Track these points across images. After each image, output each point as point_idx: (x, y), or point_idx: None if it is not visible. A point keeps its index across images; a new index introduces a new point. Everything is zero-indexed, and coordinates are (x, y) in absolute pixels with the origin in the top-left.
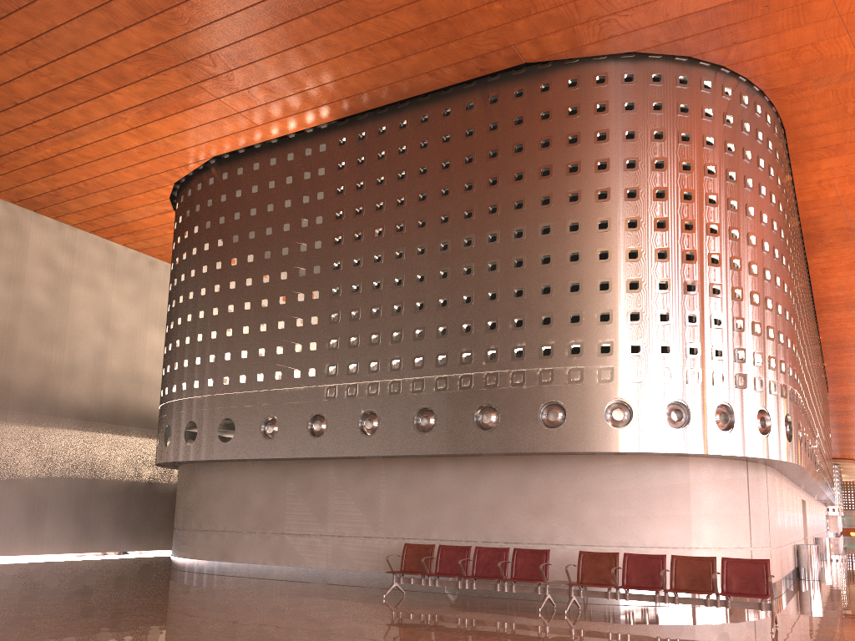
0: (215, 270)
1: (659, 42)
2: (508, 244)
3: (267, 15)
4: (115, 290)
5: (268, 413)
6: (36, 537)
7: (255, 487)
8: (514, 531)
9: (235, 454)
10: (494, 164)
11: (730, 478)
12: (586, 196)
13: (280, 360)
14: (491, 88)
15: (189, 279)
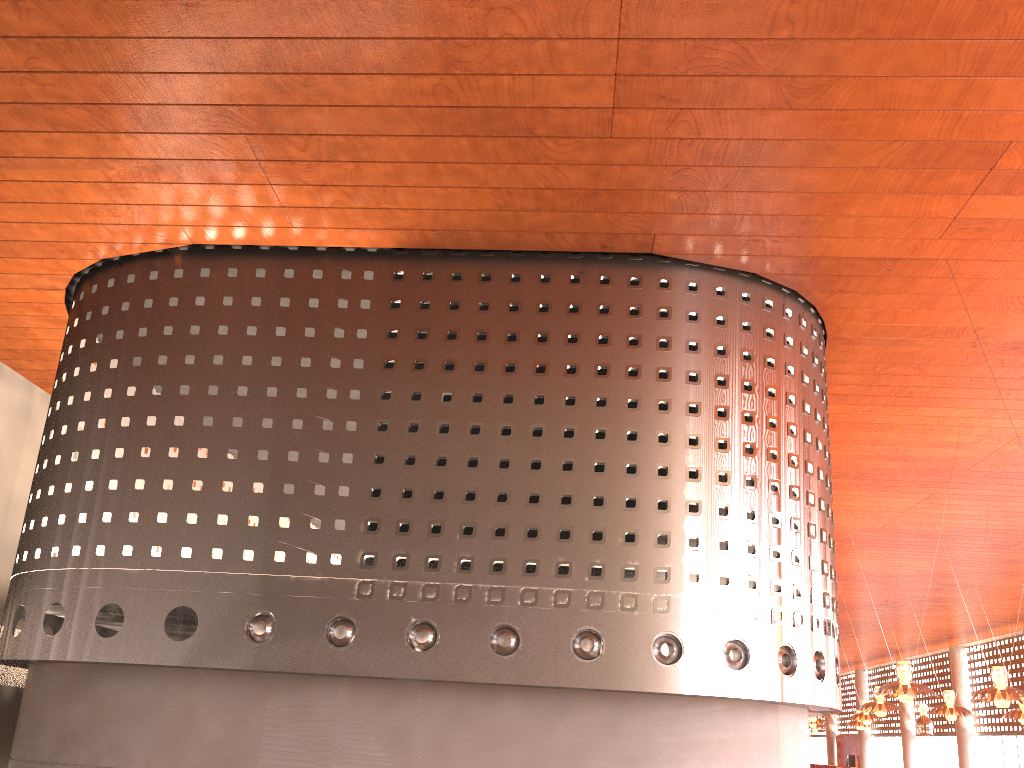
0: (176, 394)
1: (782, 272)
2: (619, 445)
3: (425, 121)
4: None
5: (258, 606)
6: None
7: (210, 708)
8: None
9: (195, 659)
10: (604, 352)
11: (802, 728)
12: (706, 410)
13: (285, 537)
14: (602, 267)
15: (124, 398)
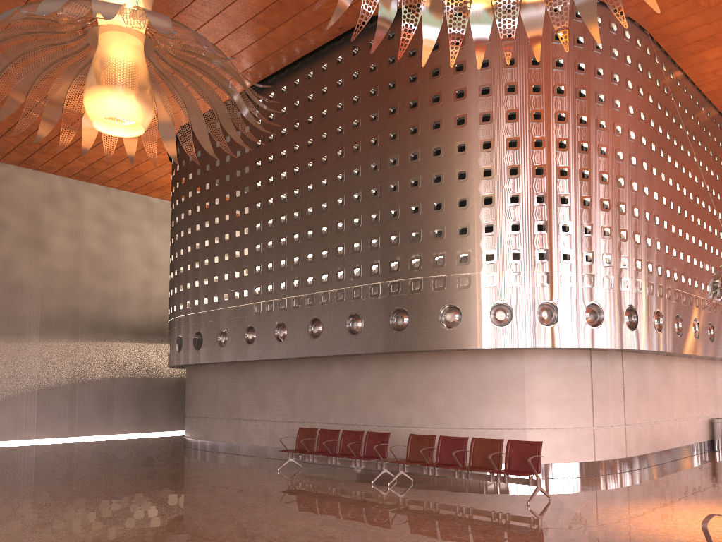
0: (188, 216)
1: None
2: (366, 176)
3: None
4: (155, 234)
5: (221, 327)
6: (107, 422)
7: (223, 384)
8: (383, 416)
9: (203, 359)
10: (356, 109)
11: (567, 366)
12: (423, 128)
13: (227, 285)
14: (353, 42)
15: (175, 224)
